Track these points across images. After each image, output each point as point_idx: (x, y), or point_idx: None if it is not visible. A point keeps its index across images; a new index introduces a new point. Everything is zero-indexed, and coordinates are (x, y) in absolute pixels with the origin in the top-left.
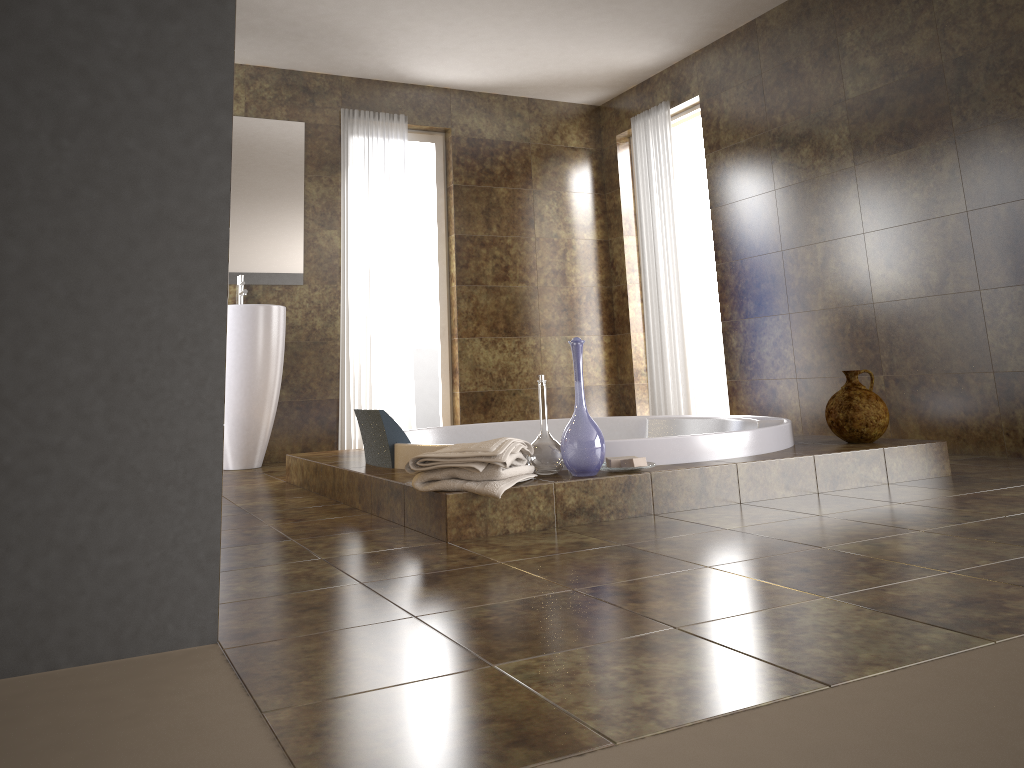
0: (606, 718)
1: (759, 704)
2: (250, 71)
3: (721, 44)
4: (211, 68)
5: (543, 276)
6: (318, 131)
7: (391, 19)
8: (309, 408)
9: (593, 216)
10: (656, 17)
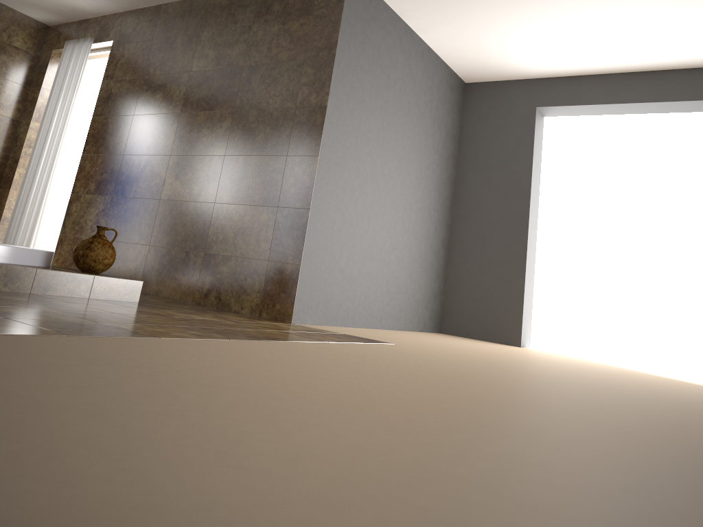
0: None
1: None
2: None
3: (138, 13)
4: None
5: None
6: None
7: None
8: None
9: (14, 100)
10: None
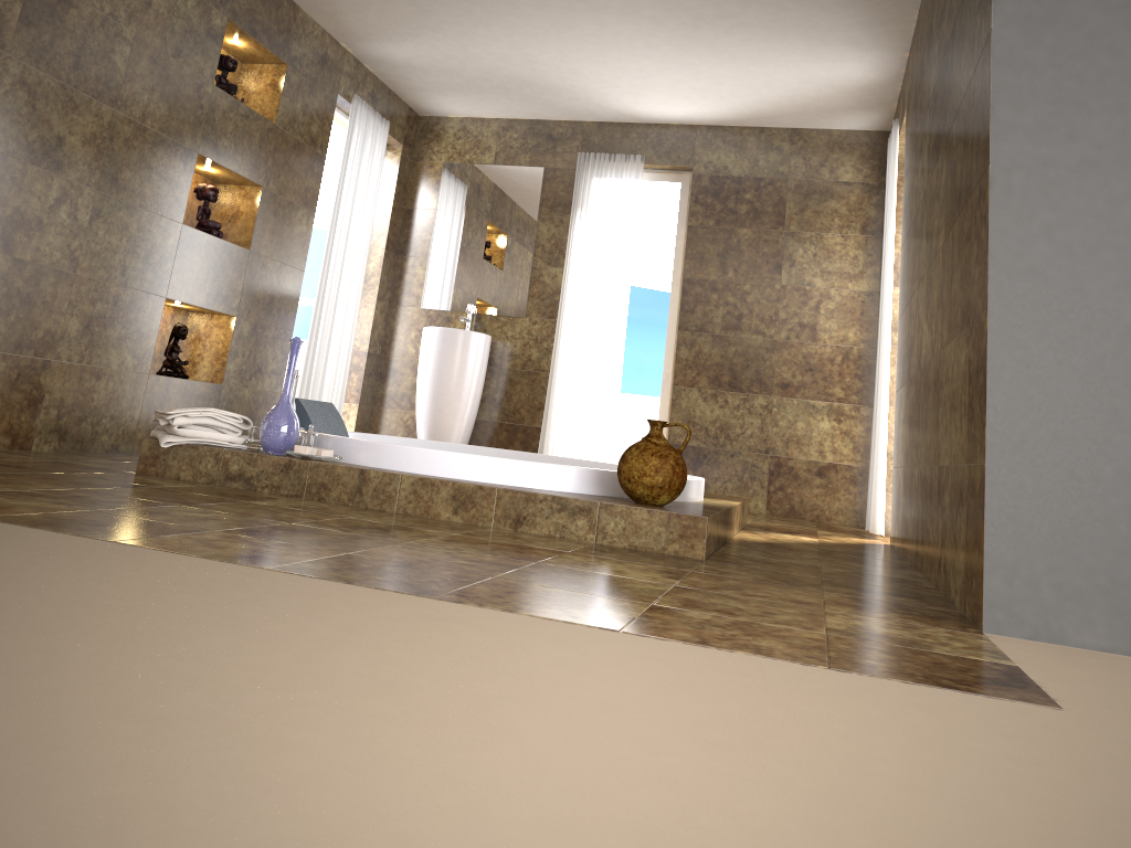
0: None
1: None
2: (503, 124)
3: (912, 43)
4: None
5: (786, 329)
6: (556, 175)
7: (550, 64)
8: (516, 432)
9: (864, 263)
10: (795, 24)
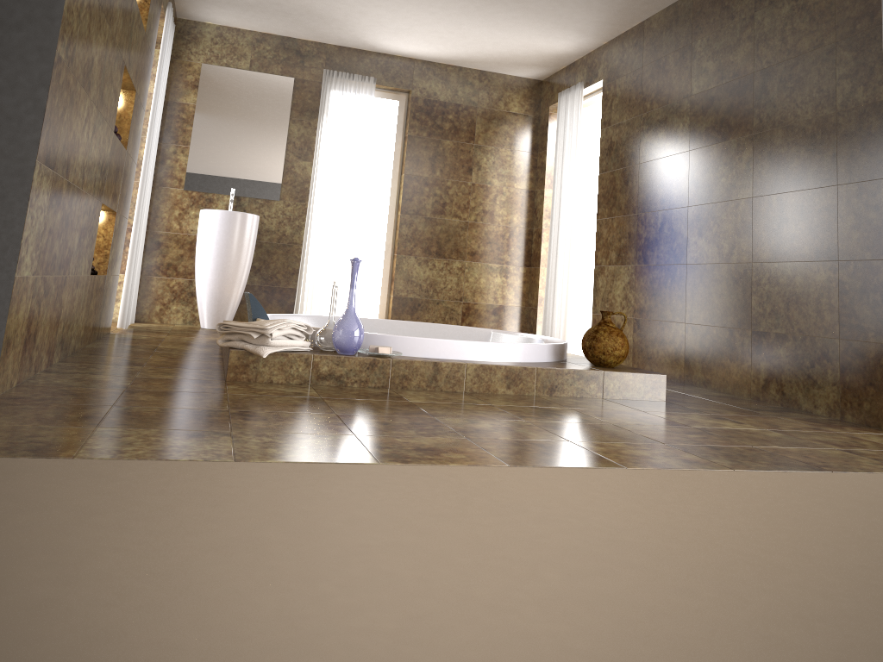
0: (94, 451)
1: (179, 459)
2: (257, 36)
3: (621, 39)
4: (39, 61)
5: (474, 214)
6: (304, 85)
7: (349, 5)
8: (274, 292)
9: (524, 170)
10: (559, 15)
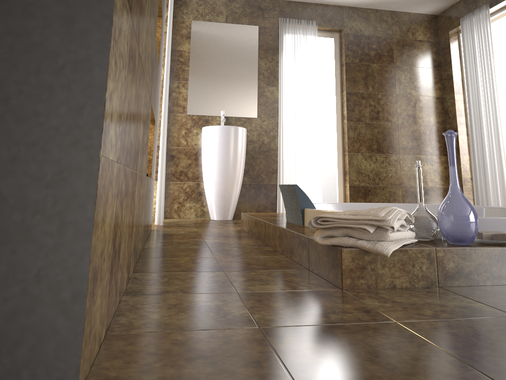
0: None
1: None
2: None
3: None
4: None
5: (401, 118)
6: (266, 31)
7: None
8: (260, 188)
9: (433, 82)
10: None
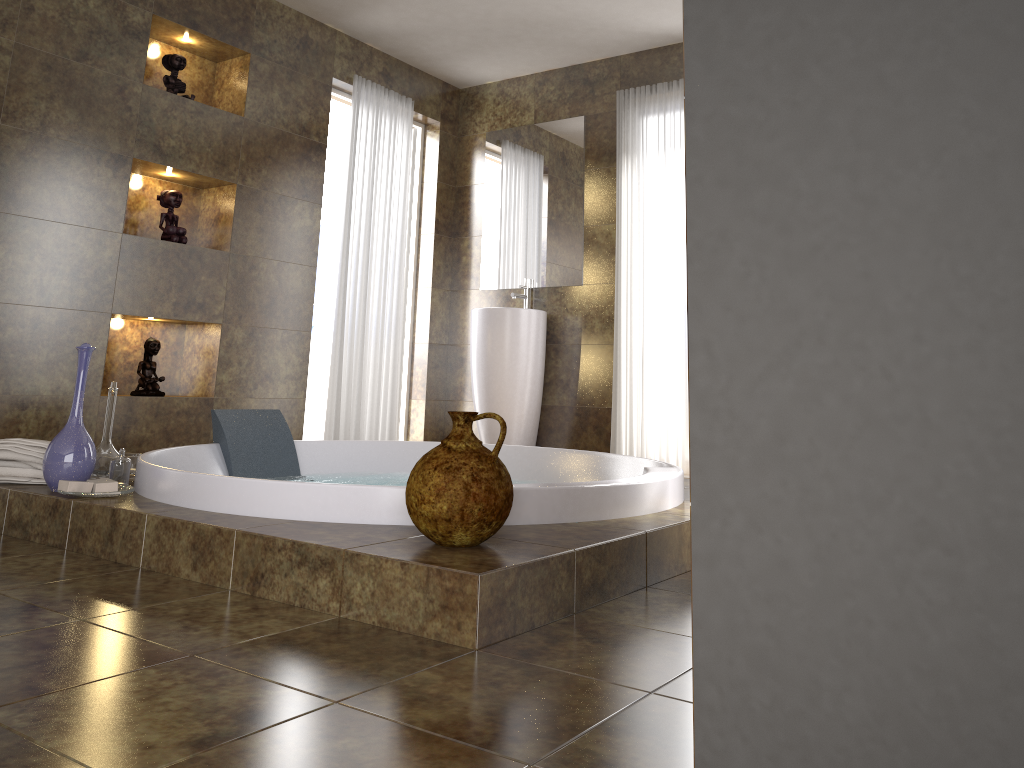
0: None
1: None
2: (538, 78)
3: None
4: None
5: None
6: (597, 121)
7: None
8: (587, 415)
9: None
10: None
